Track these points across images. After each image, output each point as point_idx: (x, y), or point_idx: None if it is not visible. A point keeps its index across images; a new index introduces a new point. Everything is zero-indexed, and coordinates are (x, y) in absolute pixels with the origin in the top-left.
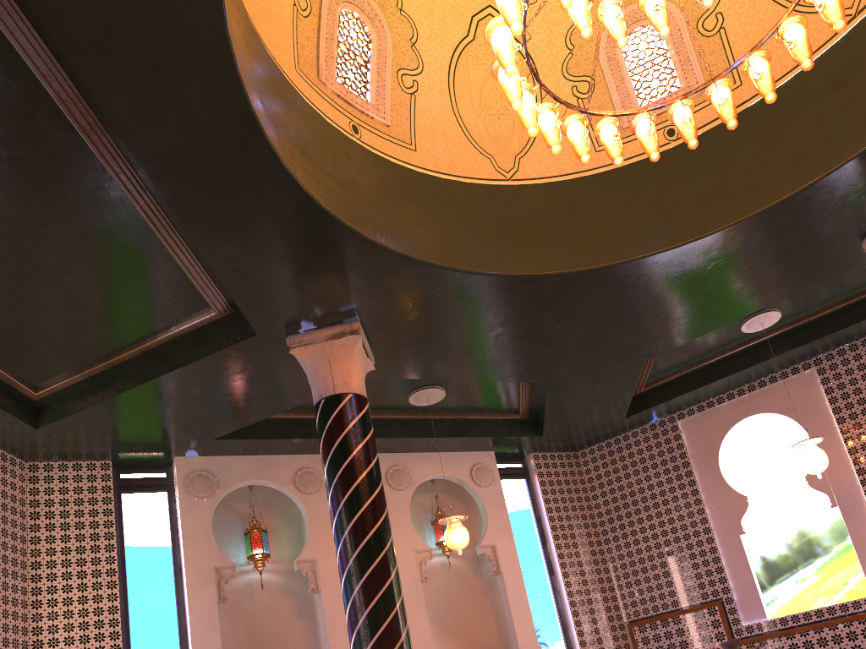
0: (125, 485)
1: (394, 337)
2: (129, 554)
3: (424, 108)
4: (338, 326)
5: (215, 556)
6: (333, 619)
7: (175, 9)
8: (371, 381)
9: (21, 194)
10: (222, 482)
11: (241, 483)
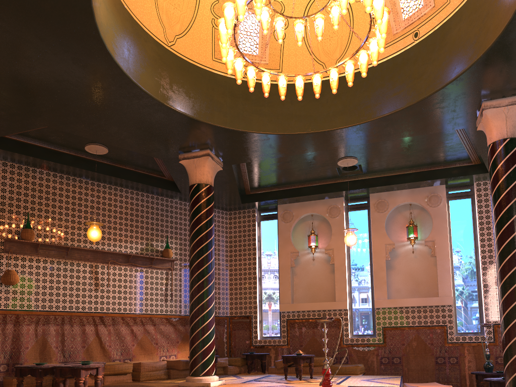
0: None
1: None
2: None
3: None
4: (480, 109)
5: None
6: None
7: (298, 139)
8: None
9: (364, 152)
10: None
11: None
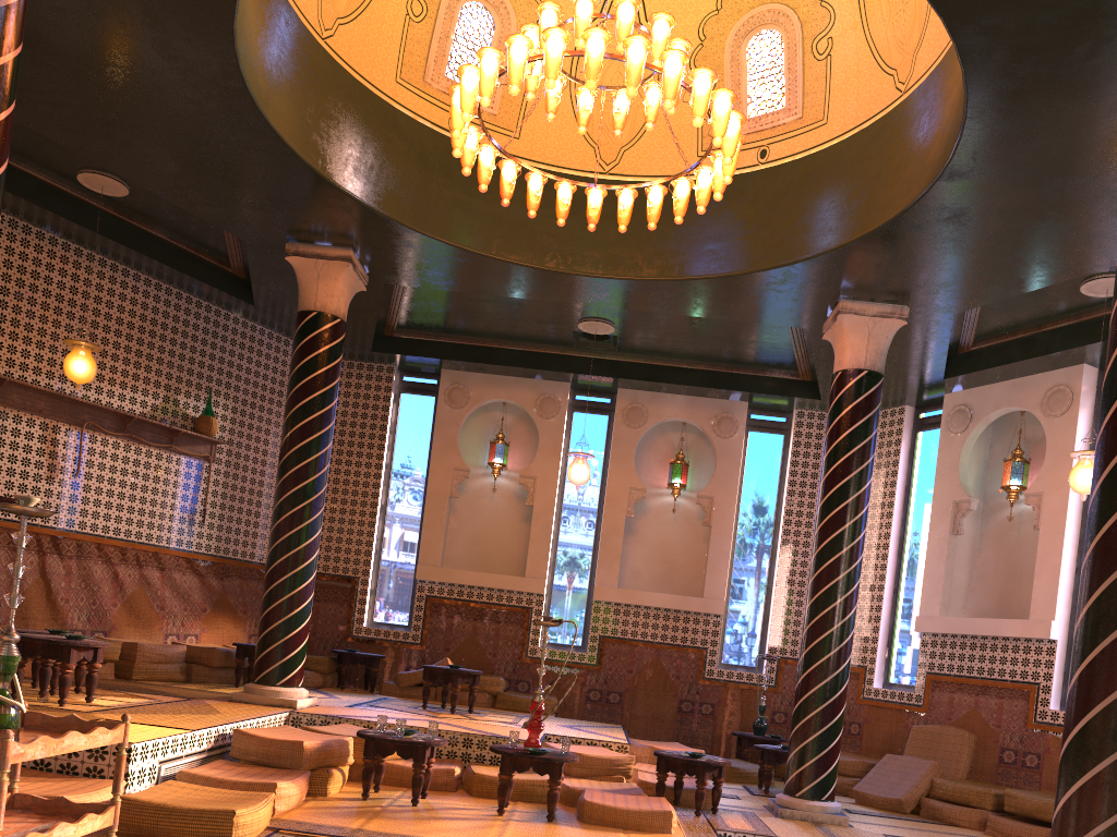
0: (920, 424)
1: (896, 293)
2: (913, 488)
3: (839, 61)
4: (834, 308)
5: (955, 491)
6: (1043, 560)
7: (528, 276)
8: (1008, 299)
9: (631, 319)
10: (976, 414)
11: (992, 413)
